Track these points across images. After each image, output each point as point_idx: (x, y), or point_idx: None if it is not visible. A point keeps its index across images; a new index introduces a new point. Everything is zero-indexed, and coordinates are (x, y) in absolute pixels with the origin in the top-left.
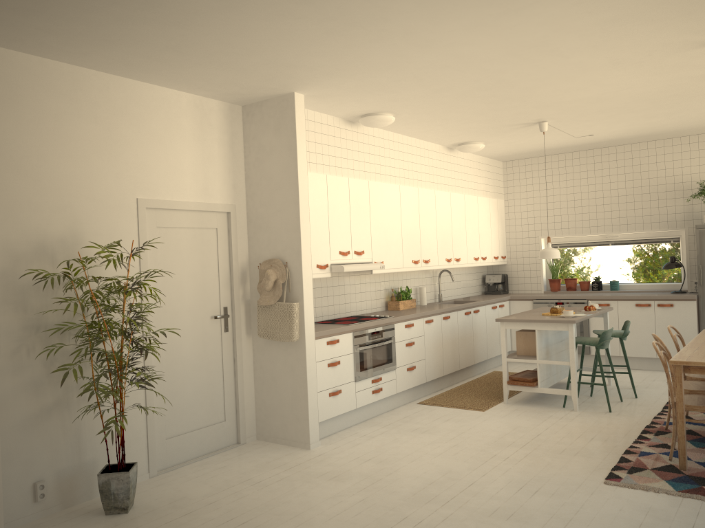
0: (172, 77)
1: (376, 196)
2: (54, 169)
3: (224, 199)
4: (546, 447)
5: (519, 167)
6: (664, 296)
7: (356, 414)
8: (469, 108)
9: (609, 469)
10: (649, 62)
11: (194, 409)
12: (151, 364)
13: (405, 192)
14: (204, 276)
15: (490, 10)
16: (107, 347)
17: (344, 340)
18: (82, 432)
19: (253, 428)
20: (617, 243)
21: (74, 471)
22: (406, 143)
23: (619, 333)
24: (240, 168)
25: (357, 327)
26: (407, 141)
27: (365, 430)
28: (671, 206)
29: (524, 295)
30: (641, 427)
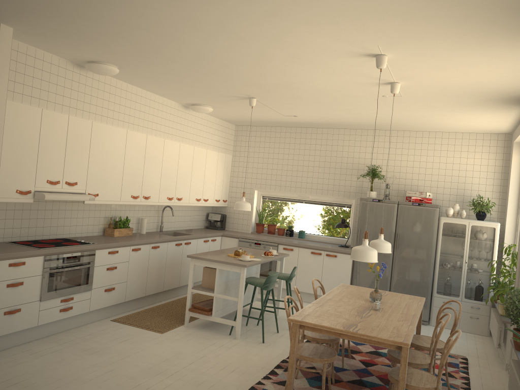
0: None
1: (100, 136)
2: None
3: None
4: (190, 377)
5: (247, 131)
6: (331, 249)
7: (39, 330)
8: (184, 73)
9: None
10: (318, 62)
11: None
12: None
13: (132, 136)
14: None
15: None
16: None
17: (32, 263)
18: None
19: None
20: (309, 202)
21: None
22: (140, 95)
23: (287, 276)
24: None
25: (50, 252)
26: (141, 94)
27: (41, 347)
28: (348, 180)
29: (233, 234)
30: (278, 361)
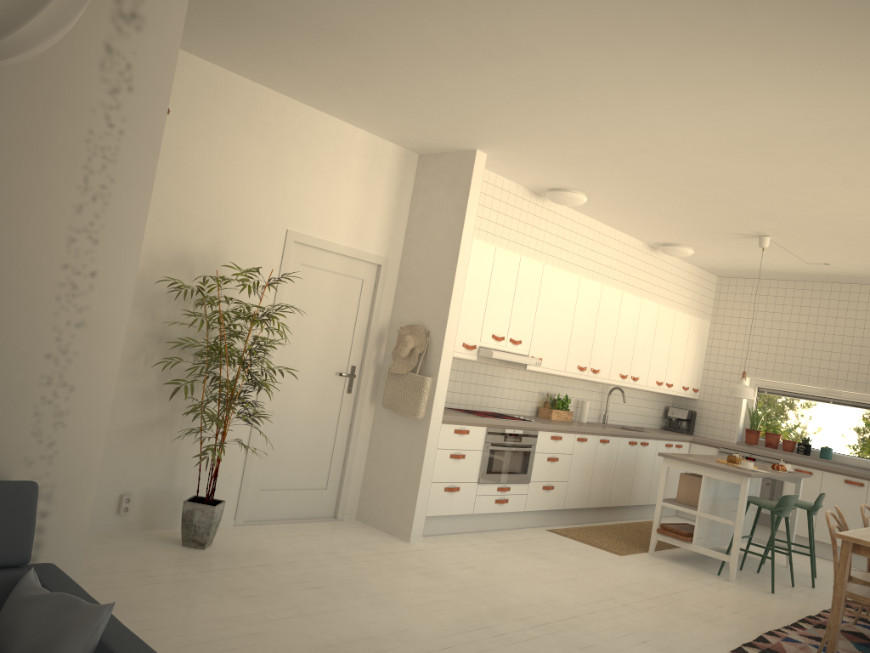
0: (350, 111)
1: (550, 283)
2: (212, 183)
3: (377, 249)
4: (677, 606)
5: (736, 287)
6: None
7: (471, 520)
8: (675, 203)
9: (740, 644)
10: None
11: (296, 467)
12: (262, 406)
13: (585, 285)
14: (339, 327)
15: (694, 98)
16: (222, 376)
17: (475, 433)
18: (178, 457)
19: (355, 506)
20: (840, 402)
21: (162, 495)
22: (599, 230)
23: (809, 505)
24: (402, 221)
25: (493, 423)
26: (600, 229)
27: (477, 540)
28: None
29: (709, 440)
30: (802, 617)
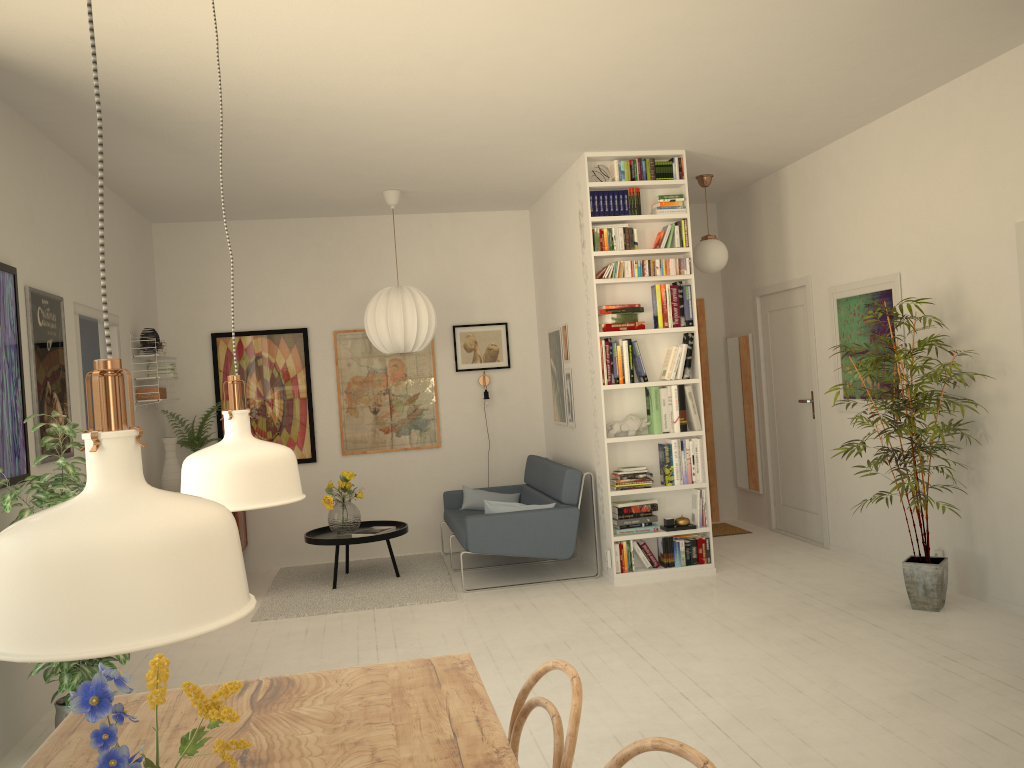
0: (985, 40)
1: None
2: (936, 216)
3: None
4: None
5: None
6: None
7: None
8: None
9: None
10: None
11: None
12: None
13: None
14: None
15: None
16: (991, 425)
17: None
18: (972, 518)
19: None
20: None
21: (967, 559)
22: None
23: None
24: None
25: None
26: None
27: None
28: None
29: None
30: None
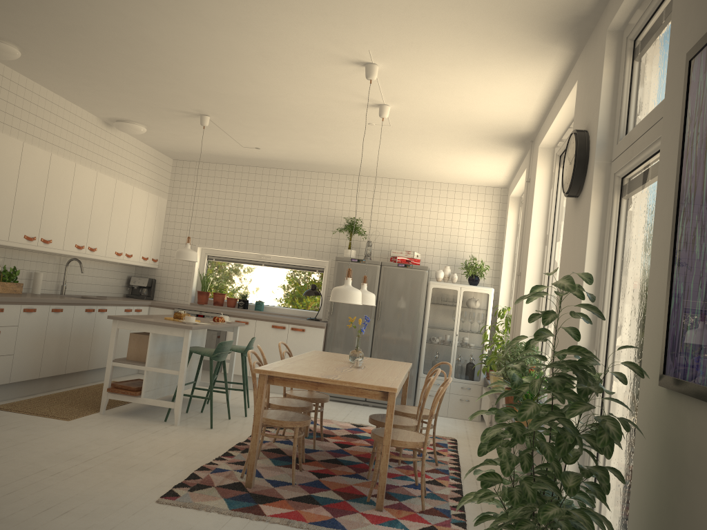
0: None
1: None
2: None
3: None
4: (117, 461)
5: (189, 169)
6: (299, 321)
7: None
8: (117, 69)
9: (173, 486)
10: (298, 68)
11: None
12: None
13: (30, 152)
14: None
15: None
16: None
17: None
18: None
19: None
20: (270, 264)
21: None
22: (45, 97)
23: (243, 348)
24: None
25: None
26: (46, 95)
27: None
28: (321, 237)
29: (166, 303)
30: (233, 445)
